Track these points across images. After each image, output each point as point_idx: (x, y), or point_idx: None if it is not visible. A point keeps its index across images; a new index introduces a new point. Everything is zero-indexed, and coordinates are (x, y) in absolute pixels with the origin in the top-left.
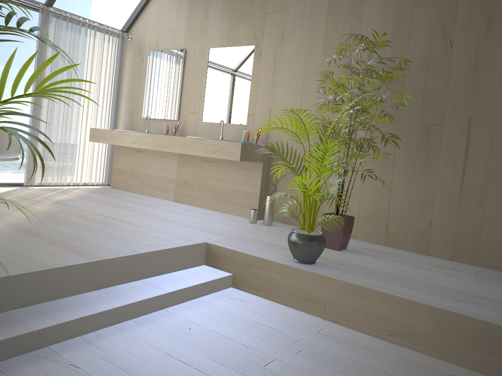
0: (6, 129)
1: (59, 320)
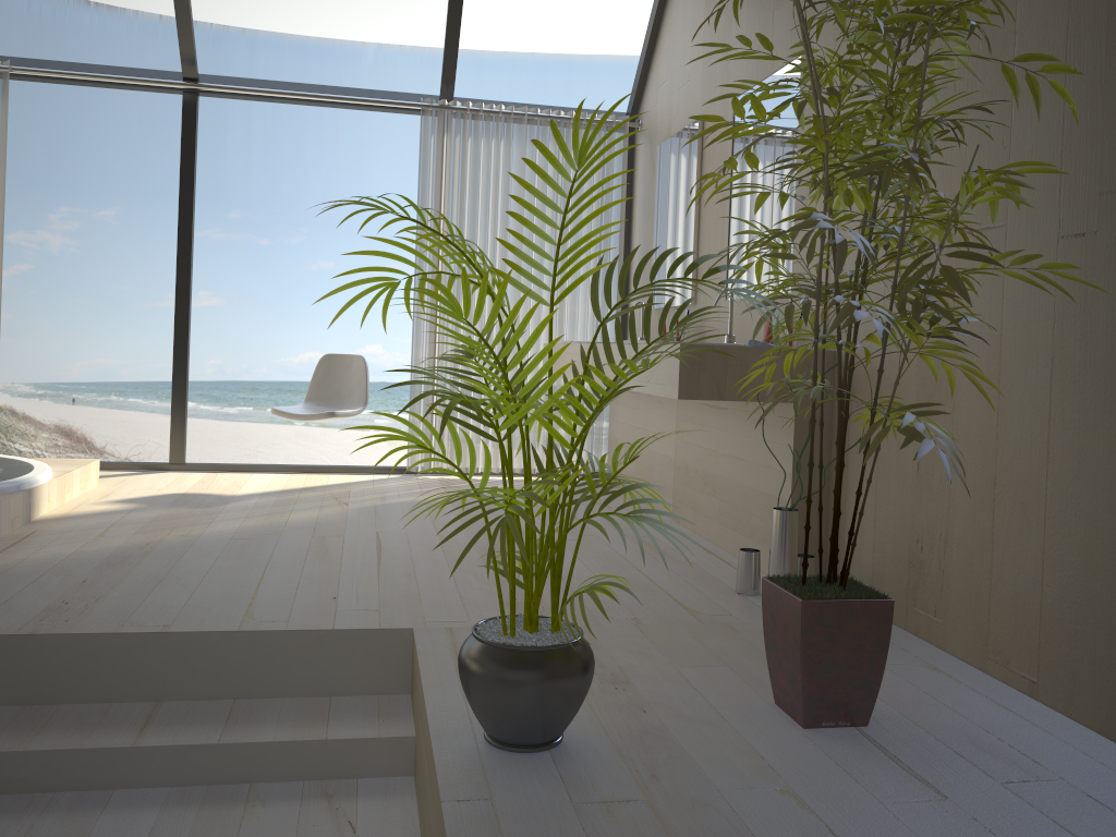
0: None
1: None
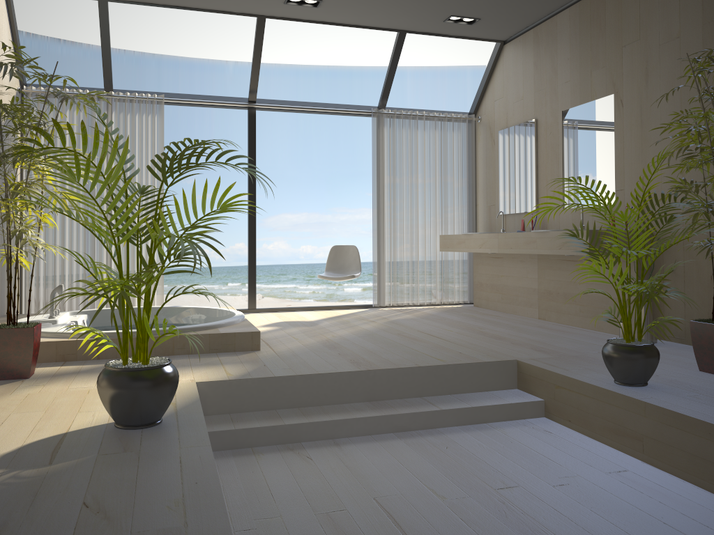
0: (171, 237)
1: (312, 420)
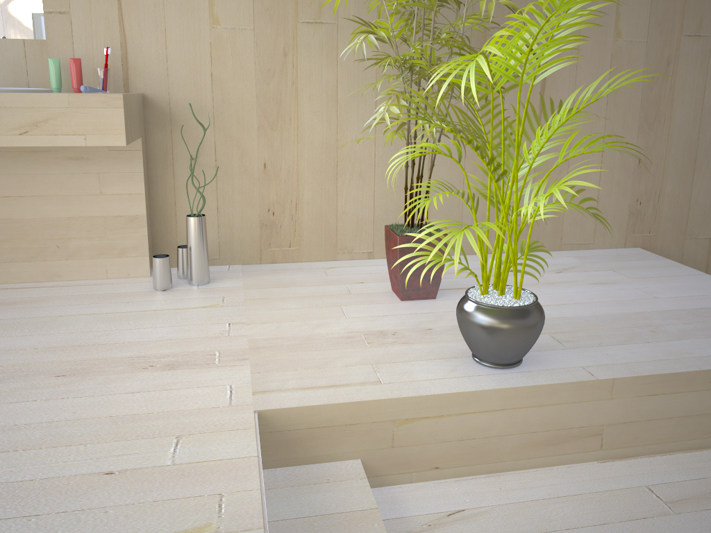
0: None
1: None
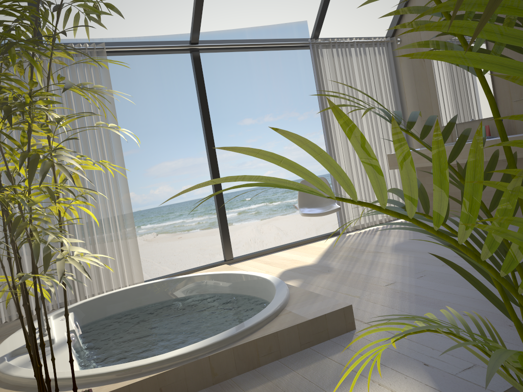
0: None
1: None
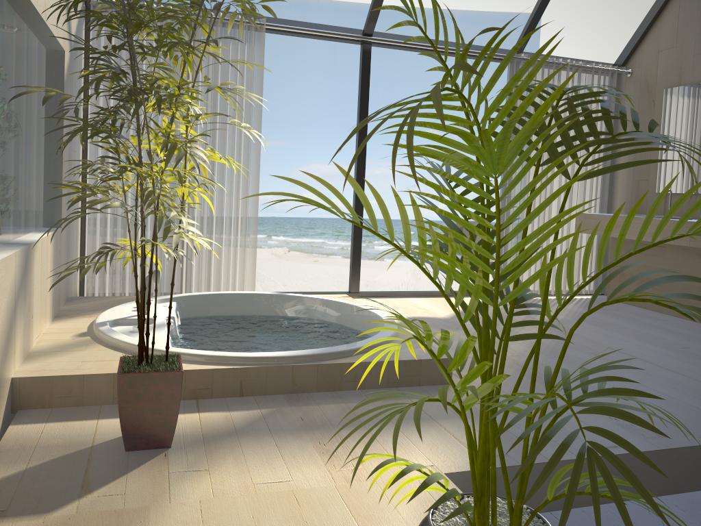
0: None
1: None
